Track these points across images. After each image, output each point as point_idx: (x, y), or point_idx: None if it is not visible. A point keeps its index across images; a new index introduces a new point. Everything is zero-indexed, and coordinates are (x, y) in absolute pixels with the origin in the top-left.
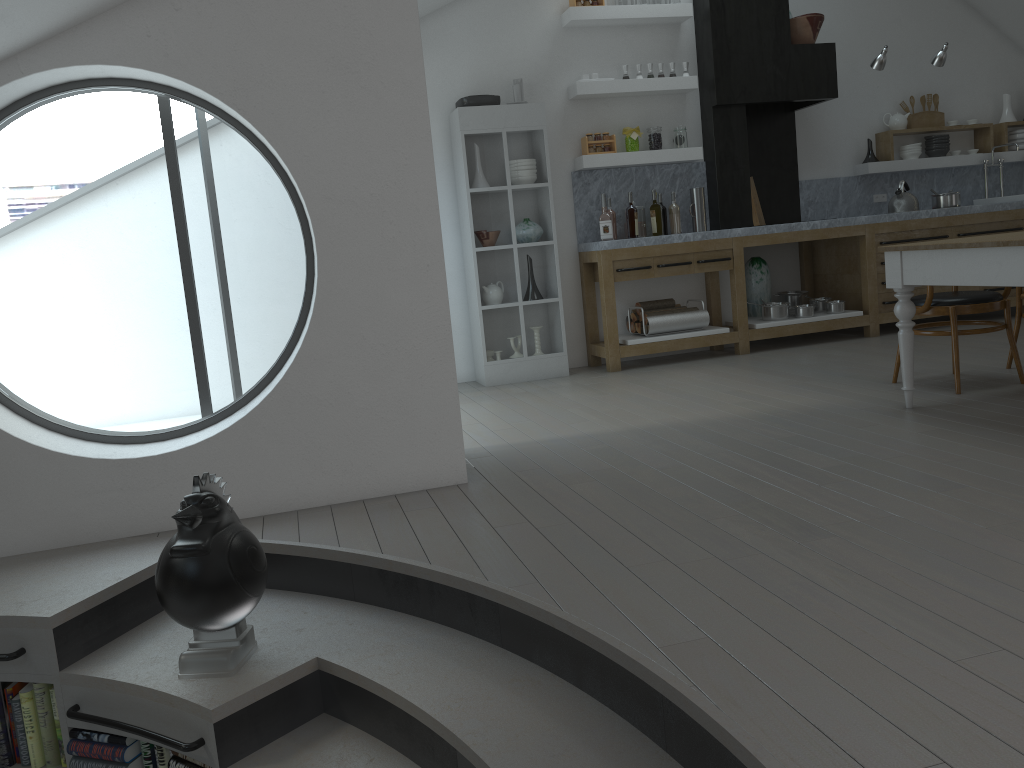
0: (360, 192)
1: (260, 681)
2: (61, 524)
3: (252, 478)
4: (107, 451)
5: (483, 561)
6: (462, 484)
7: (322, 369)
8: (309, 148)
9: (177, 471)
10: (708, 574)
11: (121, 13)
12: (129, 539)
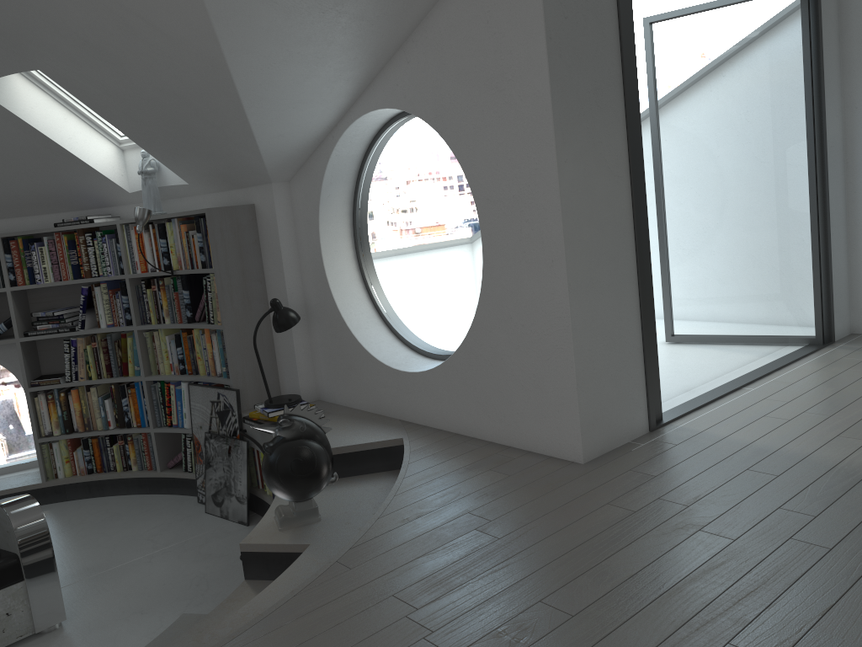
0: (506, 194)
1: (274, 541)
2: (375, 400)
3: (452, 405)
4: (403, 360)
5: (389, 534)
6: (575, 463)
7: (486, 336)
8: (475, 158)
9: (418, 386)
10: (385, 638)
11: (385, 71)
12: (395, 421)
